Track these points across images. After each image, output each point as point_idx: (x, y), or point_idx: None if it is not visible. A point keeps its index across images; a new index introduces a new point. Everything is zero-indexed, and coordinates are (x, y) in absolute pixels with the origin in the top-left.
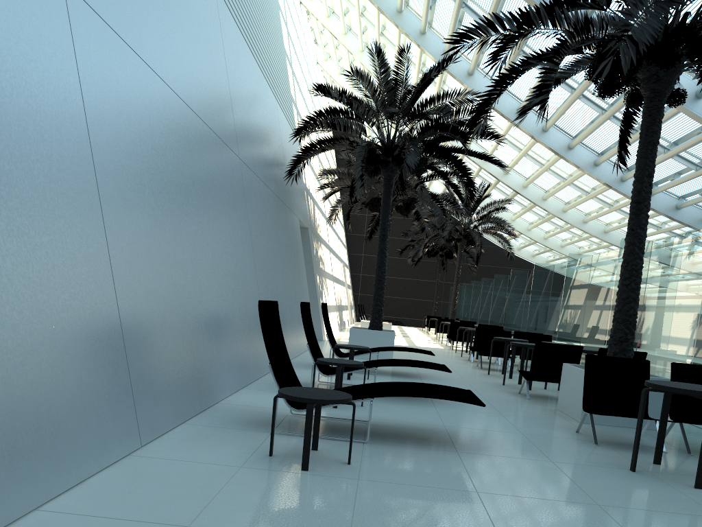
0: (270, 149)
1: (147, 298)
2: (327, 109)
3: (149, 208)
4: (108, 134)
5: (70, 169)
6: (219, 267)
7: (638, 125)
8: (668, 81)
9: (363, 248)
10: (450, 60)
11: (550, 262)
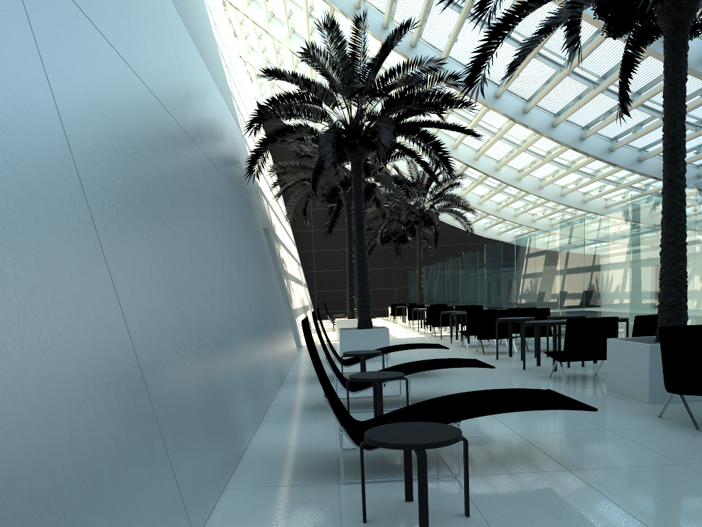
0: (226, 146)
1: (163, 339)
2: (280, 95)
3: (142, 222)
4: (84, 126)
5: (50, 174)
6: (215, 285)
7: (598, 79)
8: (691, 8)
9: (313, 243)
10: (408, 26)
11: (502, 233)
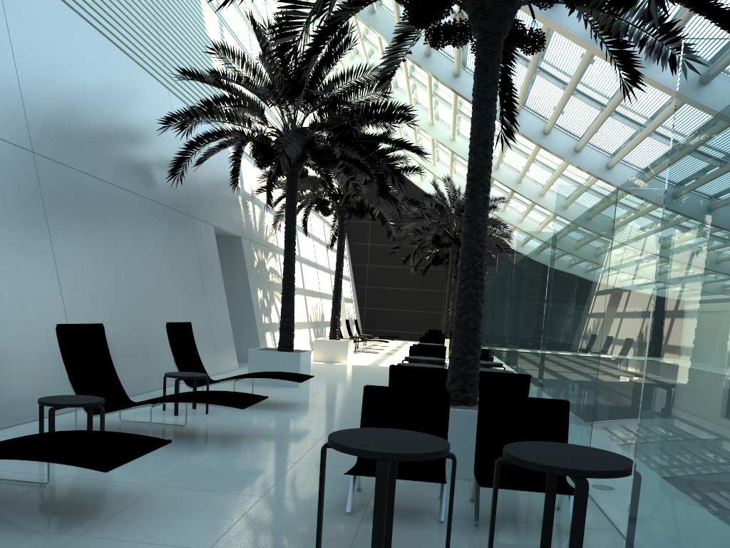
0: (139, 146)
1: None
2: (215, 97)
3: None
4: None
5: None
6: None
7: (609, 100)
8: (498, 16)
9: (368, 258)
10: (347, 30)
11: None
